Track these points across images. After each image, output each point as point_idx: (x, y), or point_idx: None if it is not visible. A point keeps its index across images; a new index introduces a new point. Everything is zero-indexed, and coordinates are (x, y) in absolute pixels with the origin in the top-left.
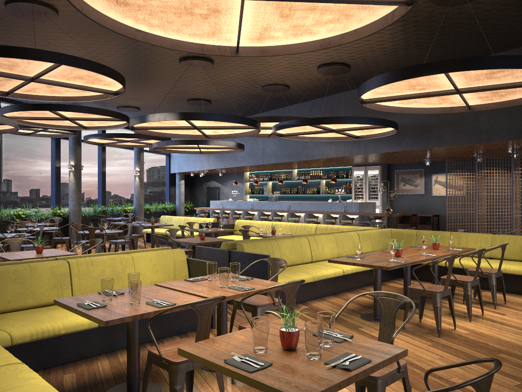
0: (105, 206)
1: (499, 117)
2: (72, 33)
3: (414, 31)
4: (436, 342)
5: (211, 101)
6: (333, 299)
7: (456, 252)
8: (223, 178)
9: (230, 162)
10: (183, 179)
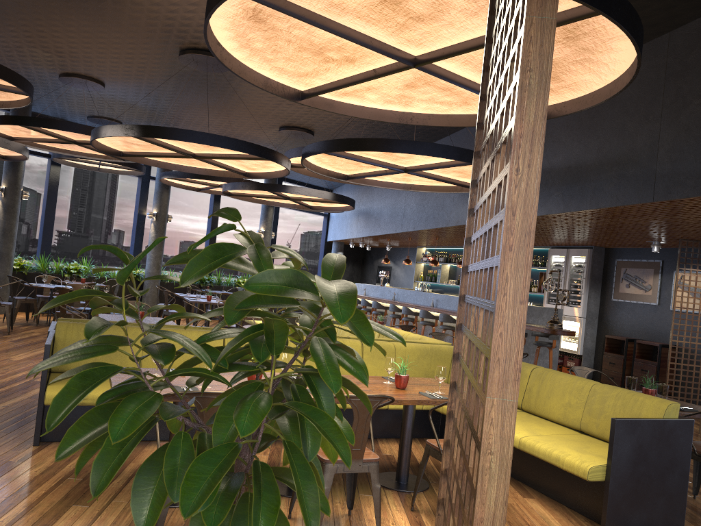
0: (211, 275)
1: (688, 148)
2: (1, 13)
3: None
4: None
5: (314, 132)
6: None
7: (407, 400)
8: (396, 255)
9: (374, 228)
10: (341, 251)
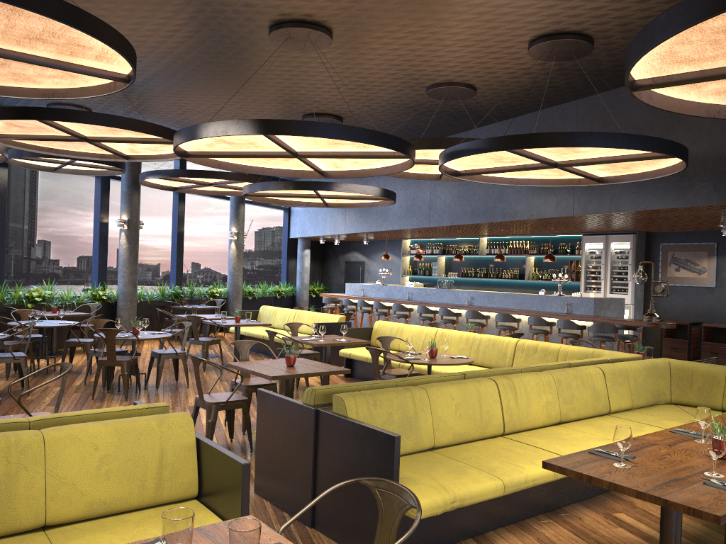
0: (181, 287)
1: None
2: None
3: None
4: None
5: (343, 119)
6: (549, 530)
7: None
8: (369, 249)
9: (377, 223)
10: (309, 248)
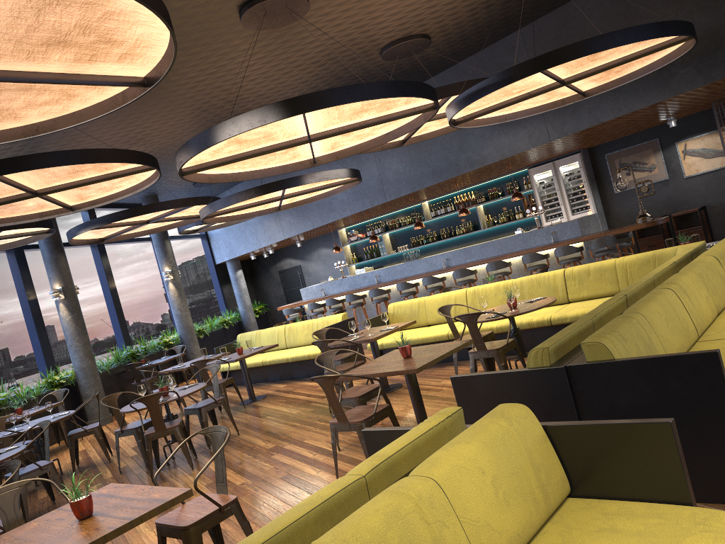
0: (131, 347)
1: None
2: None
3: None
4: None
5: None
6: None
7: None
8: (302, 251)
9: (322, 216)
10: (240, 268)
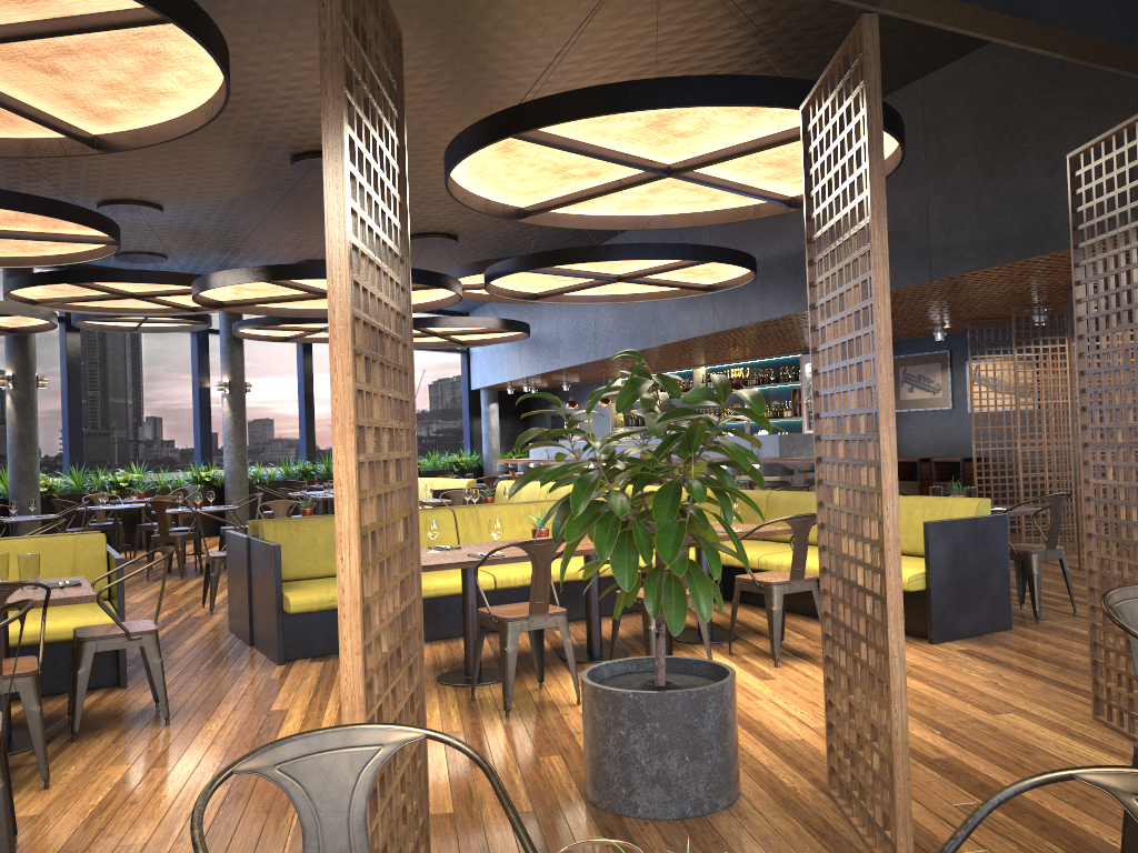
0: (314, 463)
1: (962, 214)
2: None
3: (686, 43)
4: (475, 728)
5: (458, 236)
6: None
7: None
8: (577, 396)
9: (550, 360)
10: (495, 401)
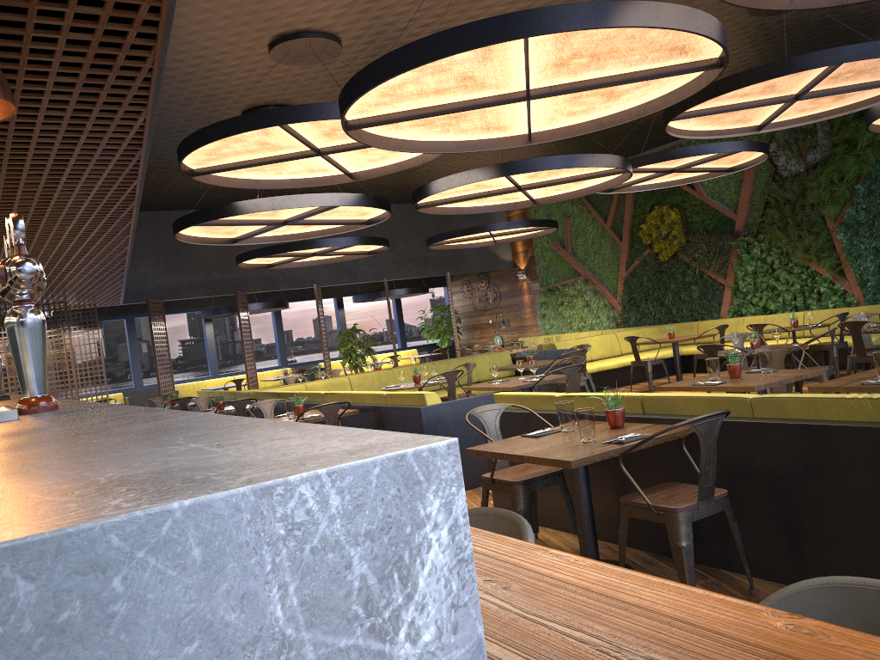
0: None
1: None
2: None
3: None
4: None
5: None
6: None
7: None
8: None
9: None
10: None
